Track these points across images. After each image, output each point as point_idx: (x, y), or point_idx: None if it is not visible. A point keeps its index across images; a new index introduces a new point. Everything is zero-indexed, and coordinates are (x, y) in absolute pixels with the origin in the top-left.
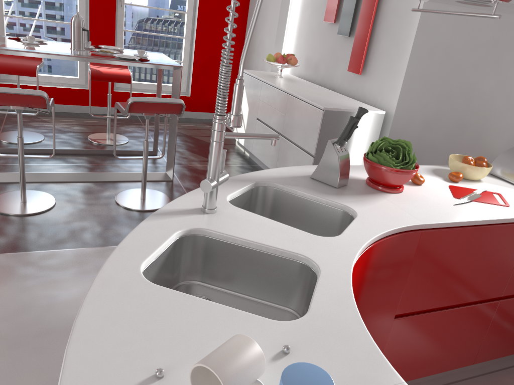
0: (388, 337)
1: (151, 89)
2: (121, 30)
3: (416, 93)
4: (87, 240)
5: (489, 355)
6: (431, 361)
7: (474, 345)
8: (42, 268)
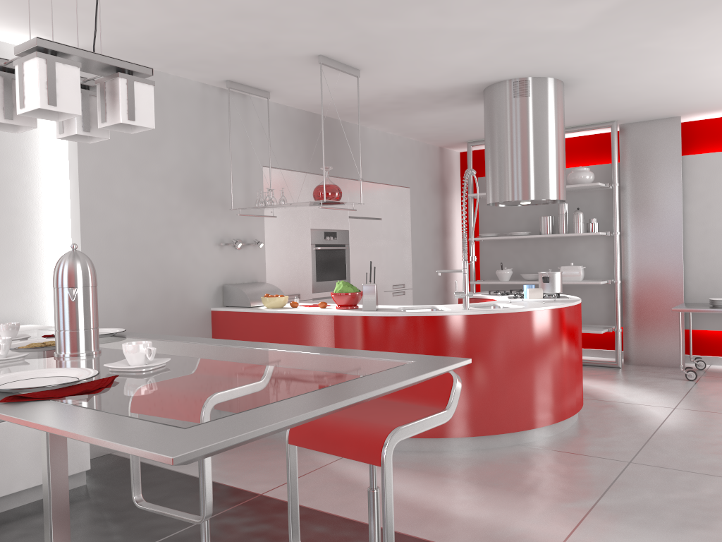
0: None
1: None
2: None
3: (107, 282)
4: (381, 539)
5: None
6: None
7: None
8: (463, 527)
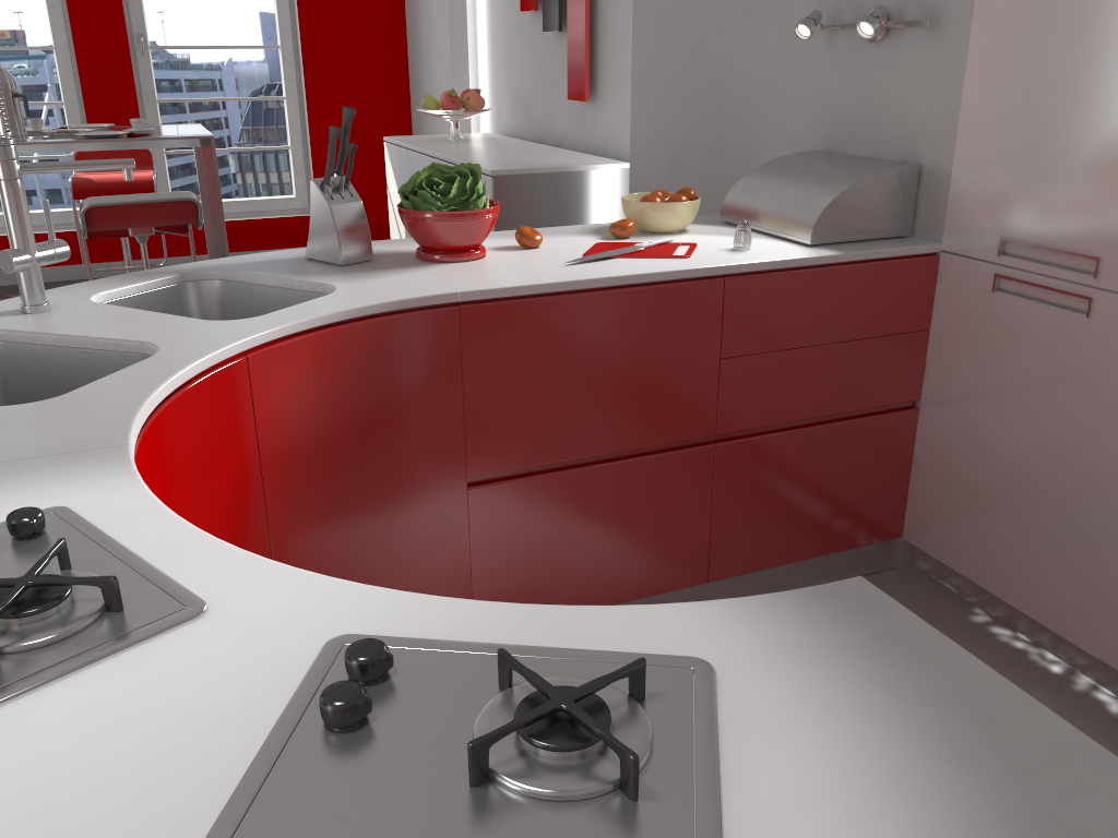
0: (470, 525)
1: (235, 211)
2: (151, 101)
3: (652, 109)
4: None
5: (741, 561)
6: (597, 575)
7: (692, 540)
8: None
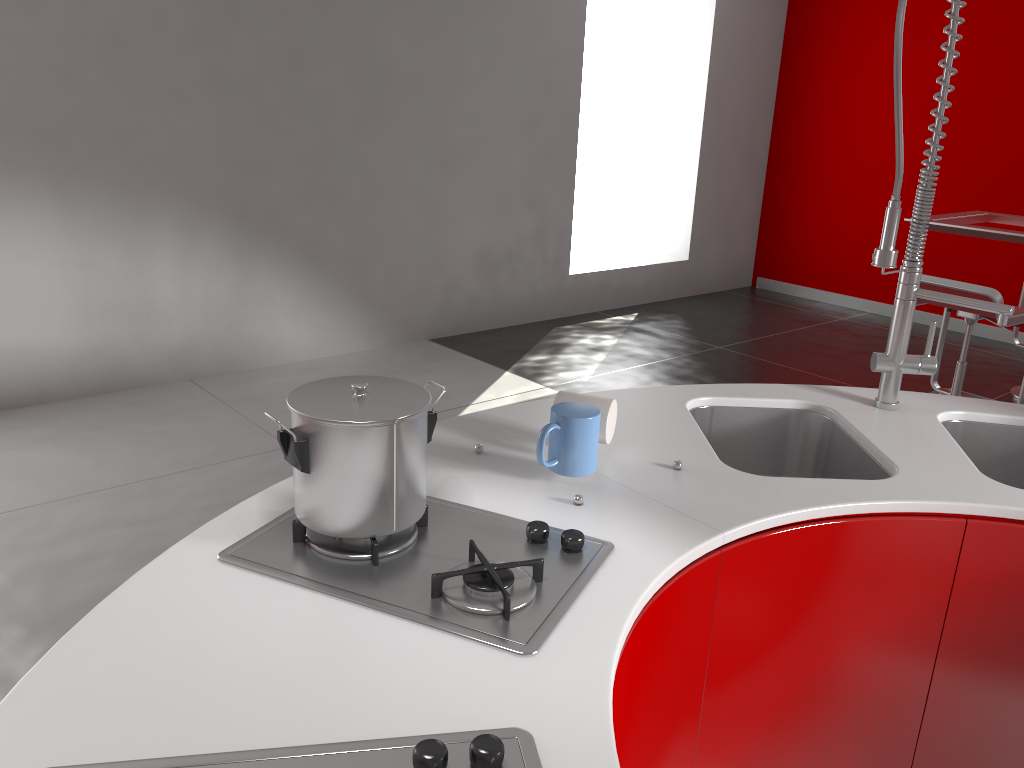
0: None
1: None
2: None
3: None
4: None
5: None
6: None
7: None
8: None
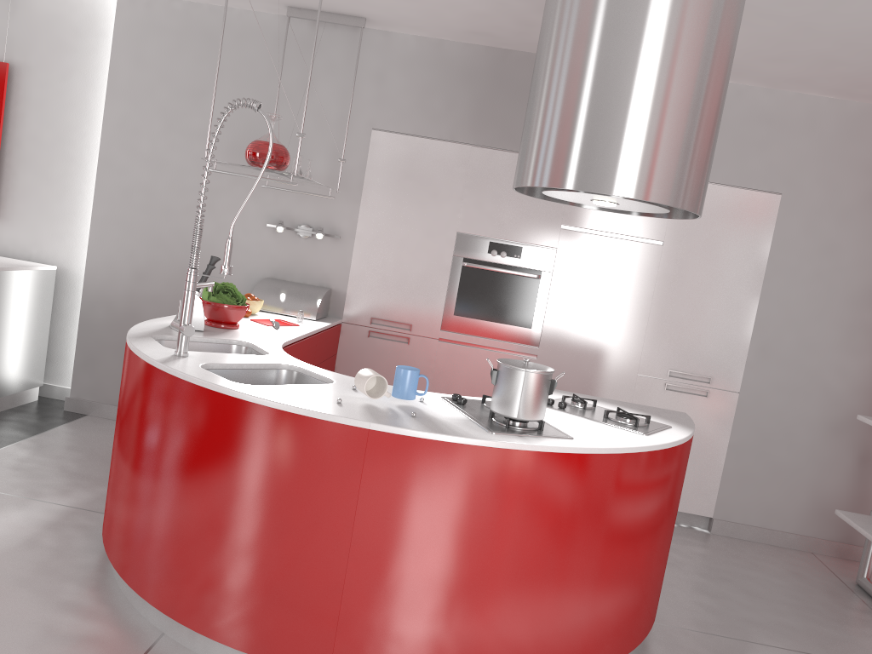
0: None
1: None
2: None
3: (116, 240)
4: None
5: None
6: None
7: None
8: None
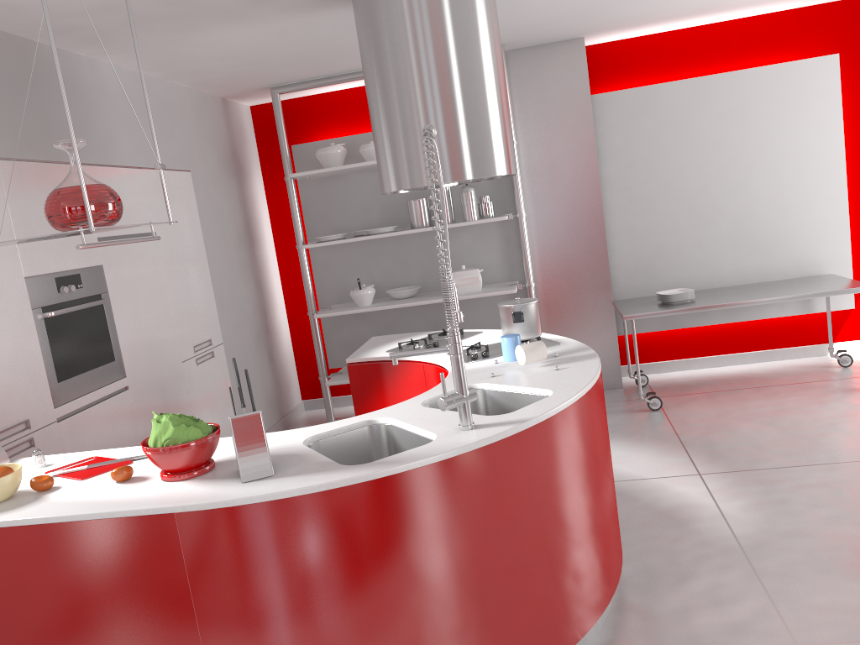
0: None
1: None
2: None
3: None
4: None
5: None
6: None
7: None
8: None
